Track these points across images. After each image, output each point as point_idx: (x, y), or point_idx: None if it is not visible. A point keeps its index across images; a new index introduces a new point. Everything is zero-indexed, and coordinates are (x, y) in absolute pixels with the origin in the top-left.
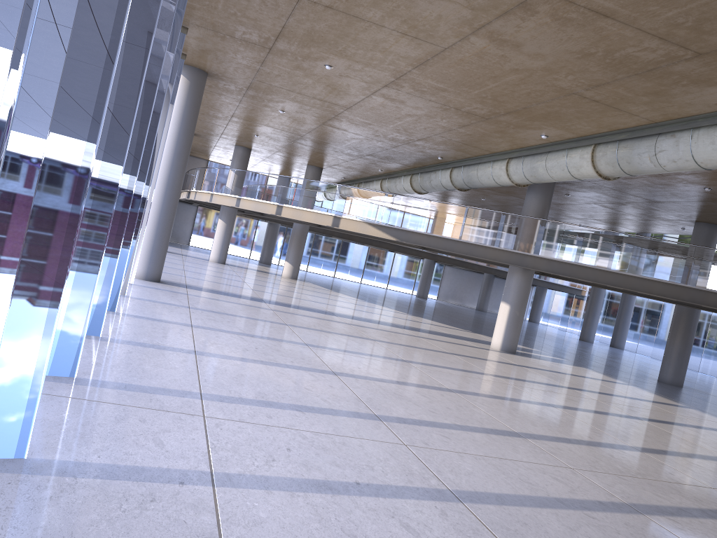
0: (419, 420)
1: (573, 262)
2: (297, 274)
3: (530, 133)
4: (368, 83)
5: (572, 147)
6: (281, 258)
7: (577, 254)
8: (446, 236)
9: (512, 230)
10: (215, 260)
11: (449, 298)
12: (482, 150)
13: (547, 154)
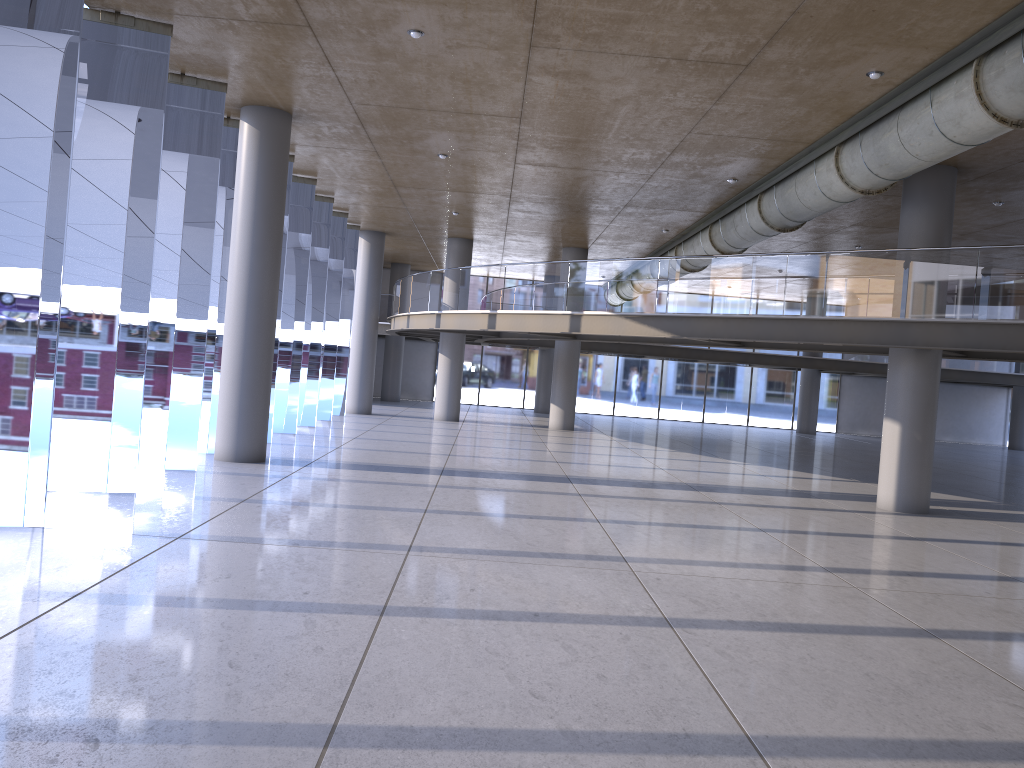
0: (456, 731)
1: (1007, 320)
2: (571, 421)
3: (845, 75)
4: (501, 48)
5: (937, 81)
6: (596, 402)
7: (1012, 303)
8: (756, 314)
9: (874, 280)
10: (442, 418)
11: (857, 427)
12: (789, 144)
13: (899, 113)
